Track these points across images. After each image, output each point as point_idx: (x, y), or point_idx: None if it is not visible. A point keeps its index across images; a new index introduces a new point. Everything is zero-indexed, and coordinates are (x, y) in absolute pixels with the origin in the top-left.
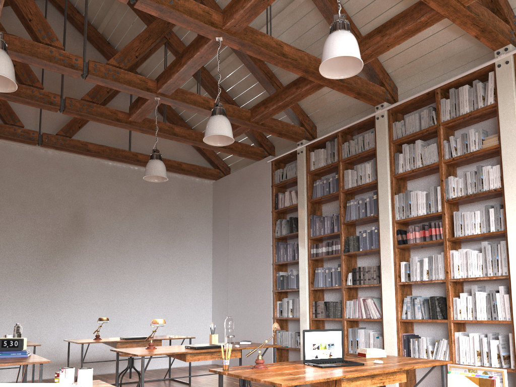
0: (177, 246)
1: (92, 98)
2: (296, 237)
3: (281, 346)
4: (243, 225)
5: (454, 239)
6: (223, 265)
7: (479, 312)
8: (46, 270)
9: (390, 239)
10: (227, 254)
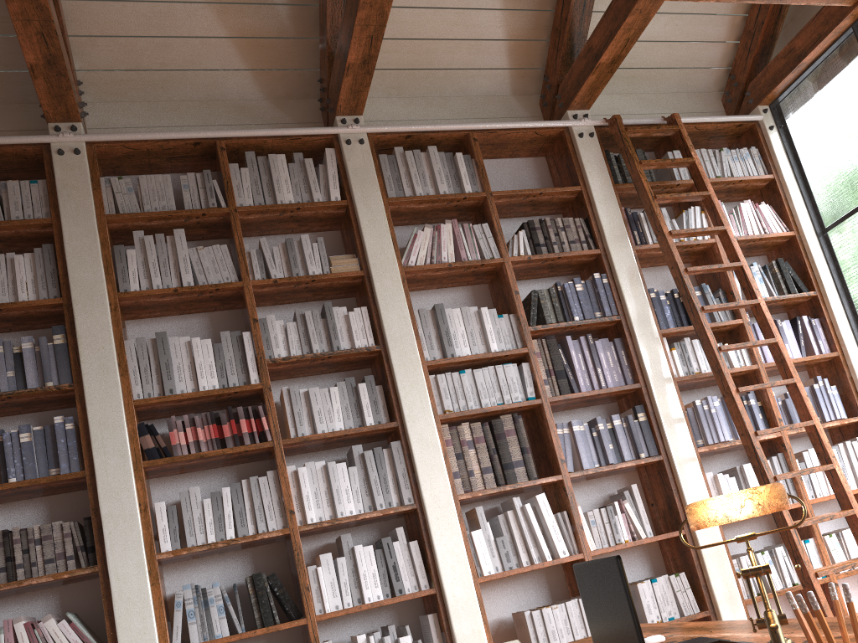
0: None
1: None
2: None
3: None
4: None
5: (298, 441)
6: None
7: (368, 586)
8: None
9: (127, 445)
10: None
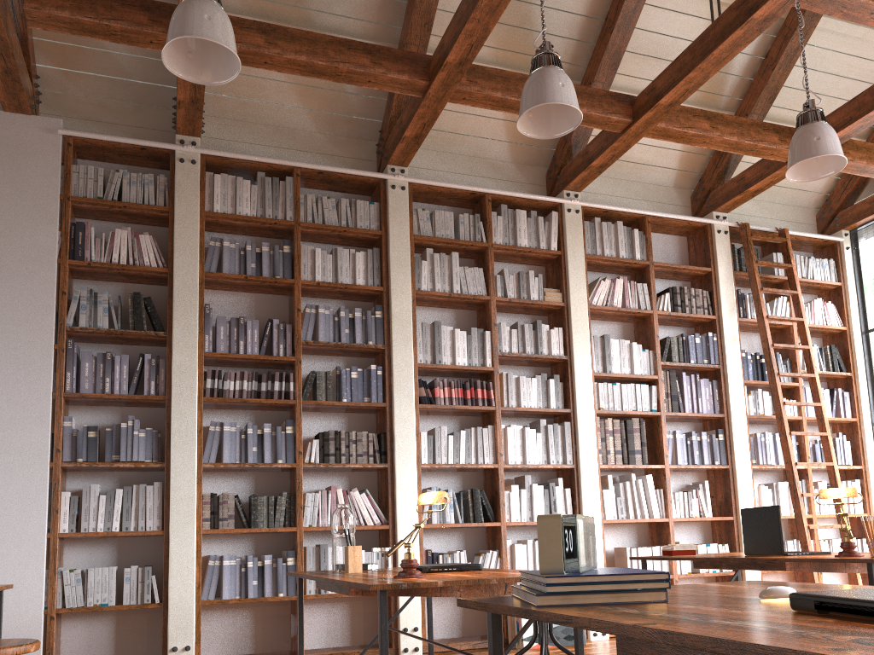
0: None
1: None
2: (123, 341)
3: (86, 607)
4: None
5: (510, 410)
6: None
7: (537, 510)
8: None
9: (413, 392)
10: None
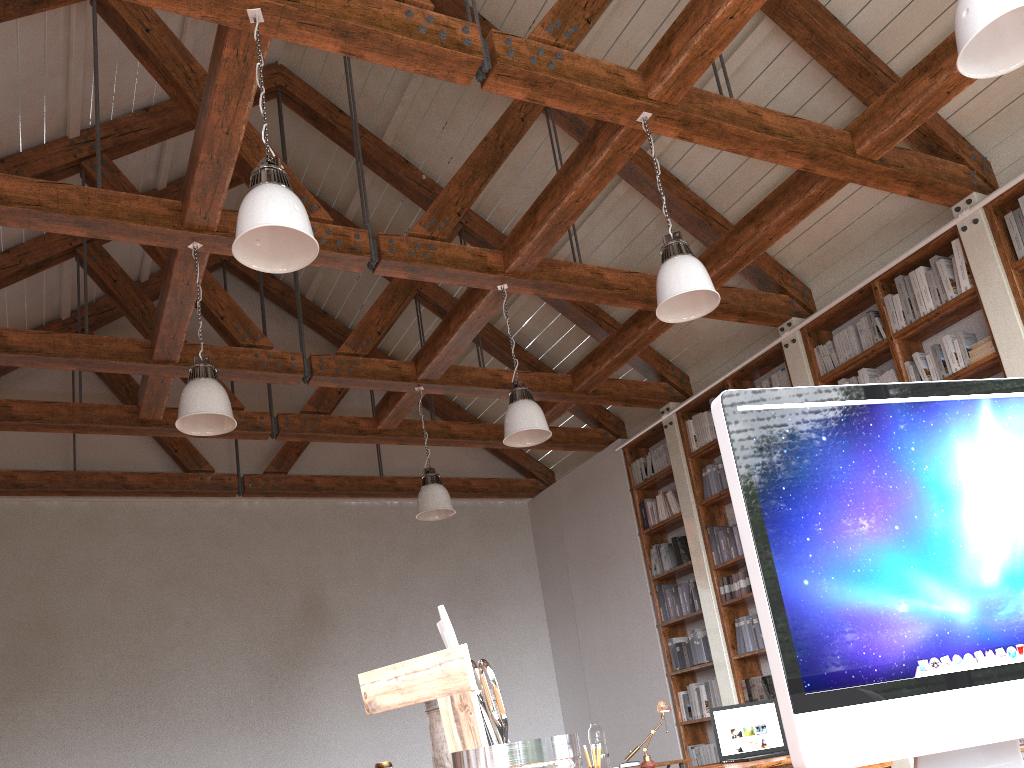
0: (484, 623)
1: (317, 406)
2: (689, 570)
3: None
4: (594, 566)
5: None
6: (571, 644)
7: None
8: (275, 700)
9: None
10: (574, 624)
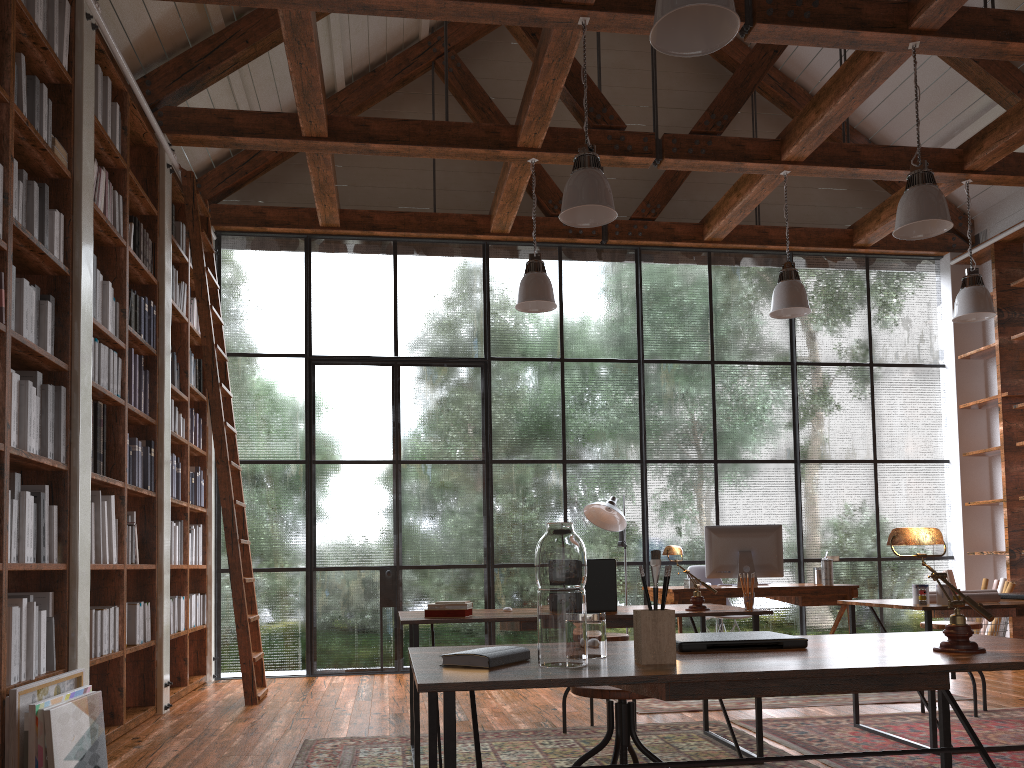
0: None
1: None
2: None
3: None
4: None
5: (19, 340)
6: None
7: (28, 543)
8: None
9: None
10: None
